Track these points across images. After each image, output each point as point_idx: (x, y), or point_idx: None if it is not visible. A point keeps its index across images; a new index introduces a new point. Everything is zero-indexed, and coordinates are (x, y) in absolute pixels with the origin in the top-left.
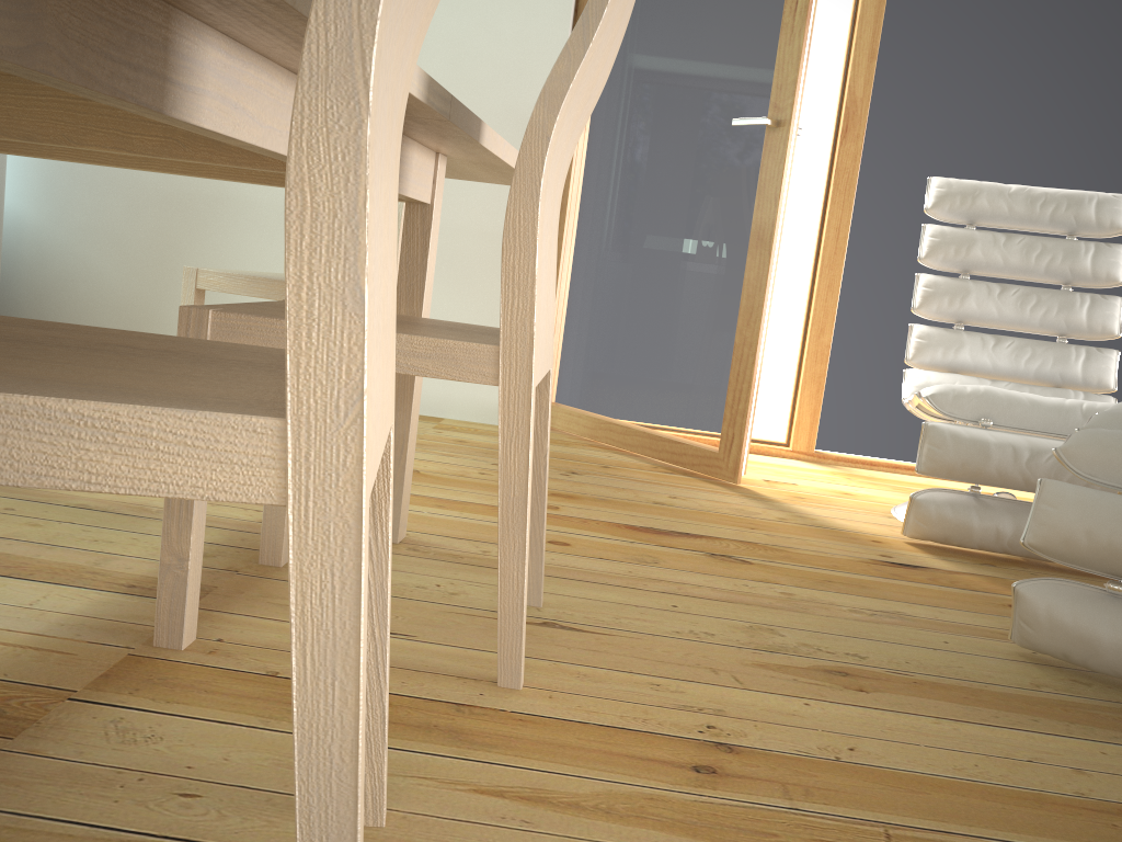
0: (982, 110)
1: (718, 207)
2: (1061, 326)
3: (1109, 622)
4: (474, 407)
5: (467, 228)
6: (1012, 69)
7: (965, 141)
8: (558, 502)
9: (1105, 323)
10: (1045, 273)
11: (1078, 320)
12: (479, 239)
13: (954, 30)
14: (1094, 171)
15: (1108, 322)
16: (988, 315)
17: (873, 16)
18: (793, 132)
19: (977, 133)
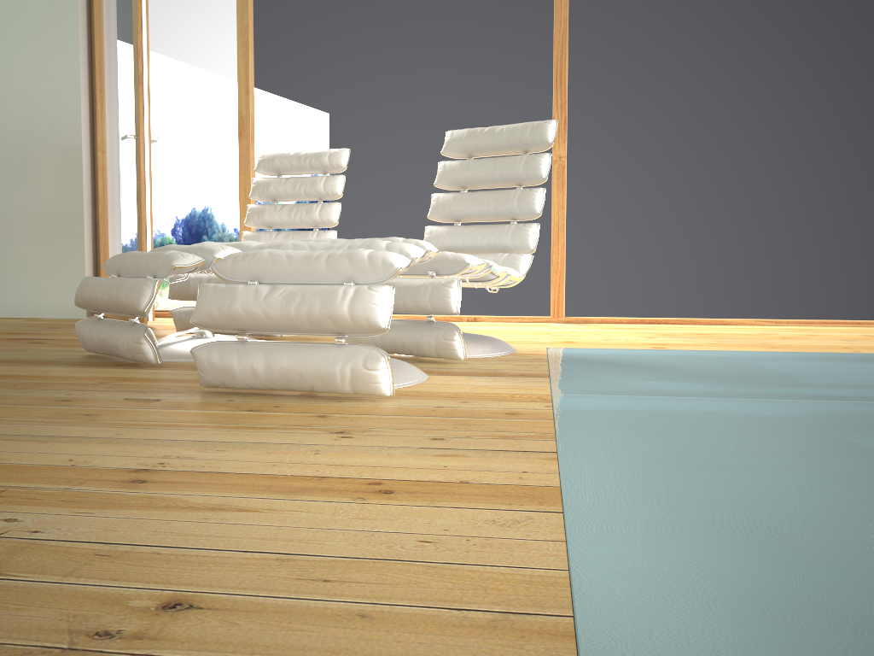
0: (311, 112)
1: (131, 183)
2: (310, 221)
3: (89, 329)
4: (61, 310)
5: (44, 213)
6: (323, 88)
7: (305, 131)
8: (3, 335)
9: (328, 217)
10: (306, 195)
11: (315, 217)
12: (51, 218)
13: (289, 71)
14: (375, 137)
15: (329, 216)
16: (277, 221)
17: (244, 71)
18: (147, 139)
19: (311, 125)
